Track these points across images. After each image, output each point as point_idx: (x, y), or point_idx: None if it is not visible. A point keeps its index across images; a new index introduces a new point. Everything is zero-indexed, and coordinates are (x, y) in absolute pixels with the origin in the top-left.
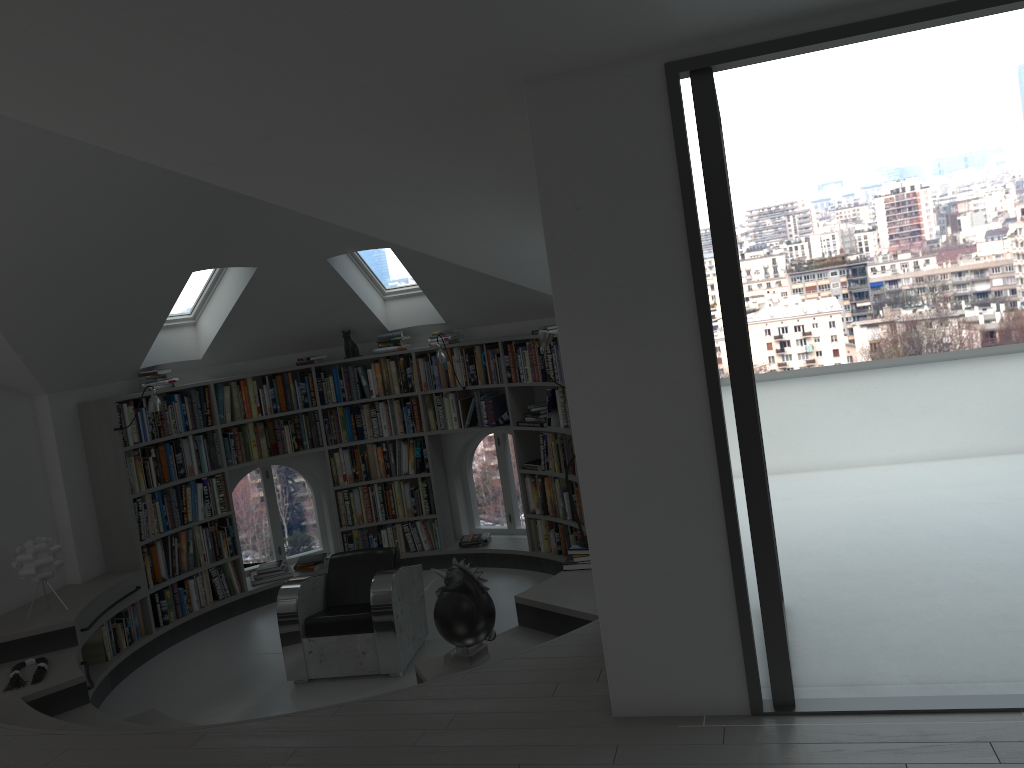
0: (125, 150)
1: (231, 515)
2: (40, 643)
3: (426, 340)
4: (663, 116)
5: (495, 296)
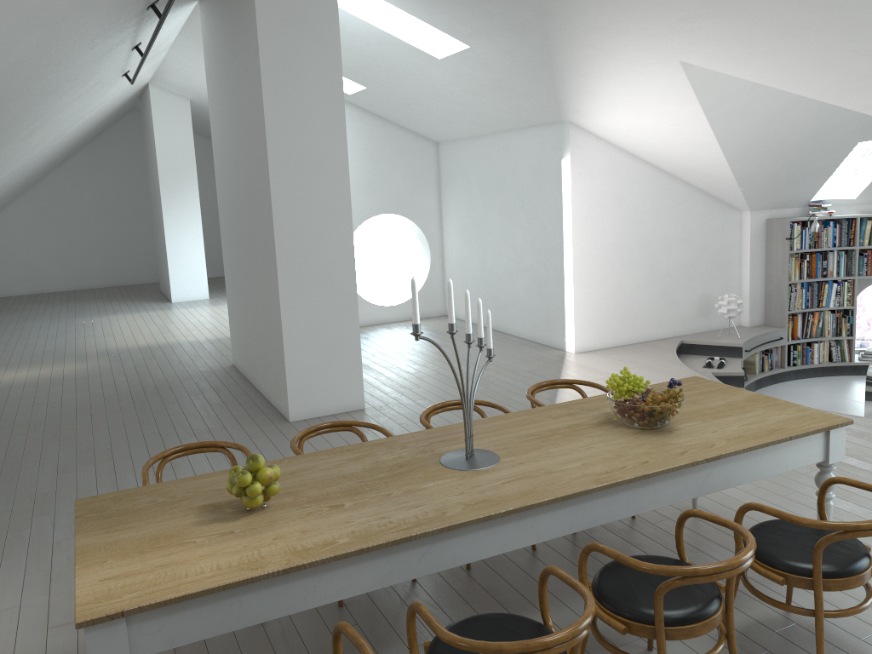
0: (821, 99)
1: (853, 309)
2: (722, 351)
3: None
4: None
5: None
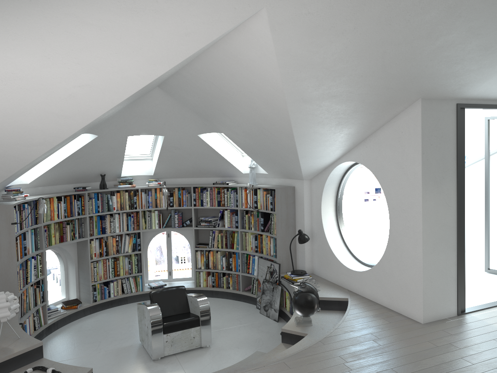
0: (287, 87)
1: (43, 278)
2: (22, 359)
3: (137, 183)
4: (454, 120)
5: (194, 165)
